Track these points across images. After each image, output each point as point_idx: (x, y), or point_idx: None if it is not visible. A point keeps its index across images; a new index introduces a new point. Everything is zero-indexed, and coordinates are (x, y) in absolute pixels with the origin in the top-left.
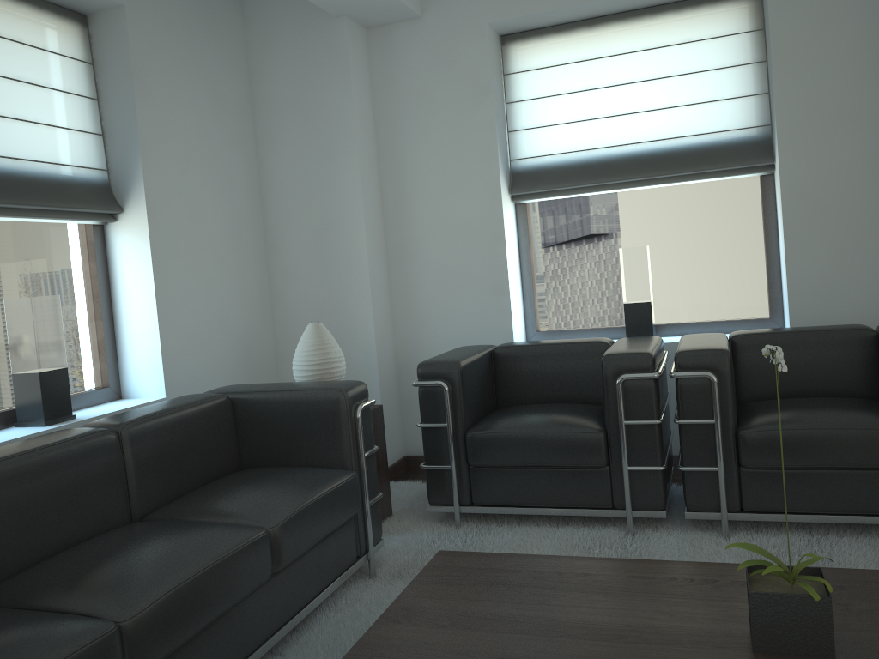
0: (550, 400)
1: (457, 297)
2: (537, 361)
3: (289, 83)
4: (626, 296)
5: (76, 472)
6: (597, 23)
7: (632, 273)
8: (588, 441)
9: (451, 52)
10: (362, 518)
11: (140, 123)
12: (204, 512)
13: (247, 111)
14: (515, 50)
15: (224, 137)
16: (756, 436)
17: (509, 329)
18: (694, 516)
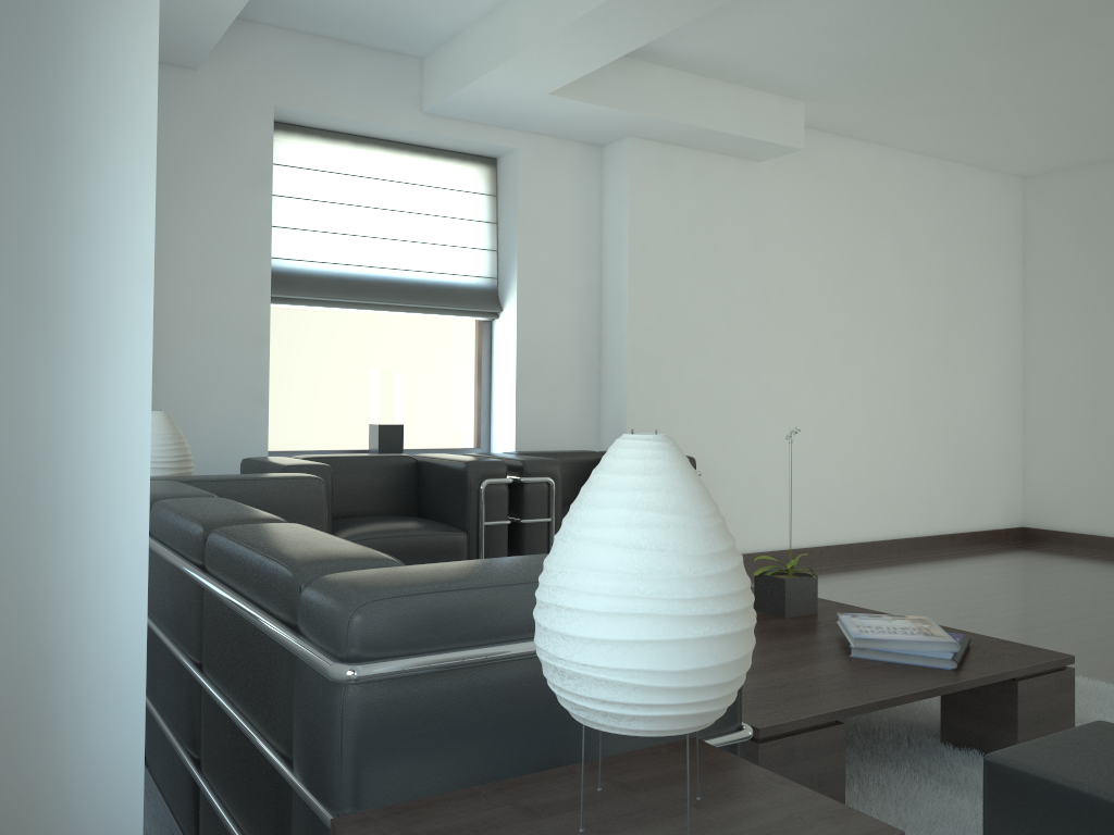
0: (359, 515)
1: (205, 403)
2: (349, 474)
3: None
4: (382, 417)
5: None
6: (362, 142)
7: (389, 394)
8: (457, 542)
9: (228, 122)
10: None
11: None
12: None
13: None
14: (277, 140)
15: None
16: None
17: (264, 444)
18: None
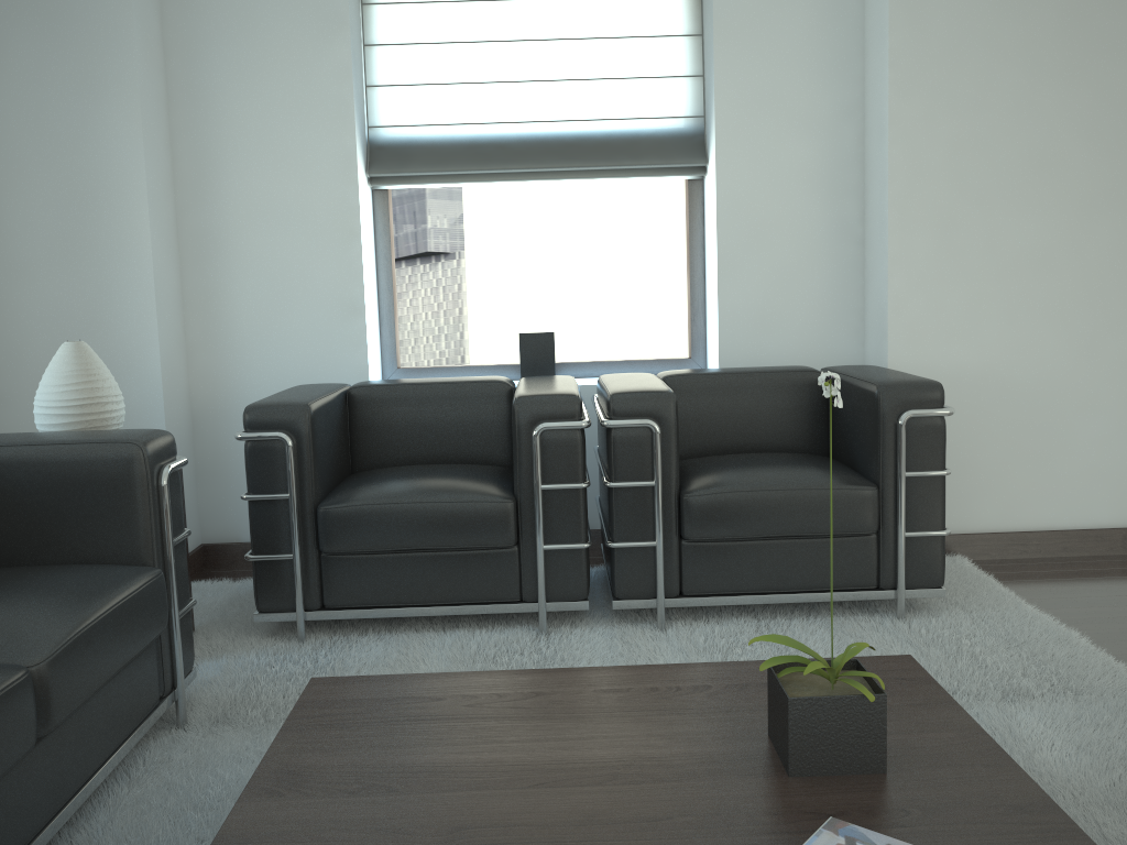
0: (429, 460)
1: (289, 315)
2: (412, 407)
3: None
4: (523, 323)
5: None
6: None
7: (531, 293)
8: (493, 513)
9: None
10: (168, 639)
11: None
12: None
13: None
14: None
15: None
16: (704, 500)
17: (363, 363)
18: (624, 606)
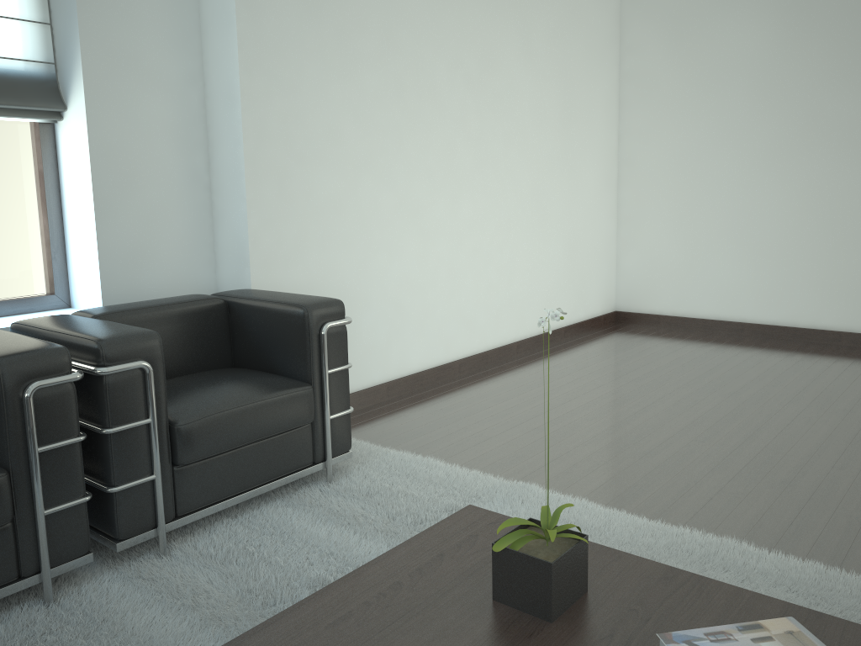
0: None
1: None
2: None
3: None
4: None
5: None
6: None
7: None
8: None
9: None
10: None
11: None
12: None
13: None
14: None
15: None
16: (197, 426)
17: None
18: (128, 545)
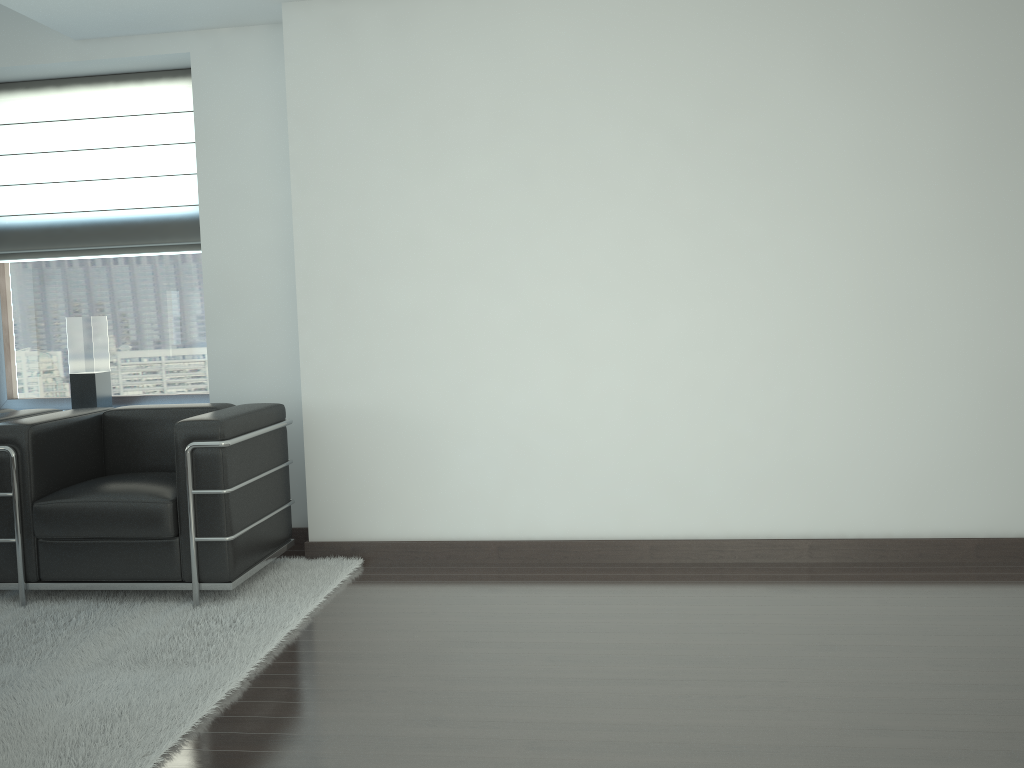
0: None
1: None
2: None
3: None
4: (72, 366)
5: None
6: (65, 84)
7: (78, 343)
8: None
9: None
10: None
11: None
12: None
13: None
14: None
15: None
16: (44, 508)
17: None
18: None
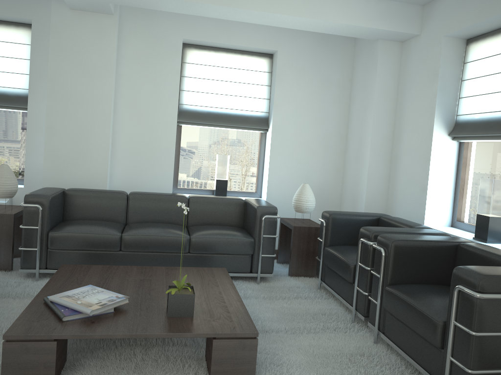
0: None
1: (409, 189)
2: None
3: (361, 73)
4: (478, 209)
5: (168, 204)
6: None
7: (483, 195)
8: (346, 267)
9: (427, 53)
10: (256, 259)
11: (275, 95)
12: (192, 229)
13: (347, 85)
14: (471, 48)
15: (327, 98)
16: (387, 291)
17: (423, 212)
18: (370, 326)
